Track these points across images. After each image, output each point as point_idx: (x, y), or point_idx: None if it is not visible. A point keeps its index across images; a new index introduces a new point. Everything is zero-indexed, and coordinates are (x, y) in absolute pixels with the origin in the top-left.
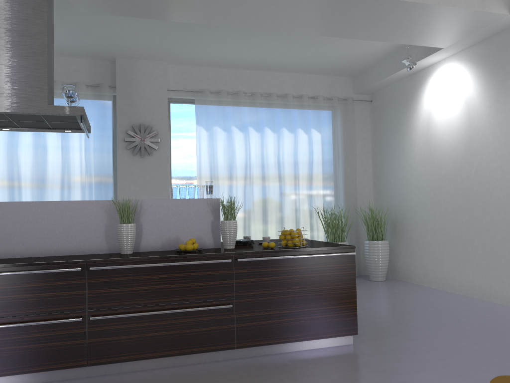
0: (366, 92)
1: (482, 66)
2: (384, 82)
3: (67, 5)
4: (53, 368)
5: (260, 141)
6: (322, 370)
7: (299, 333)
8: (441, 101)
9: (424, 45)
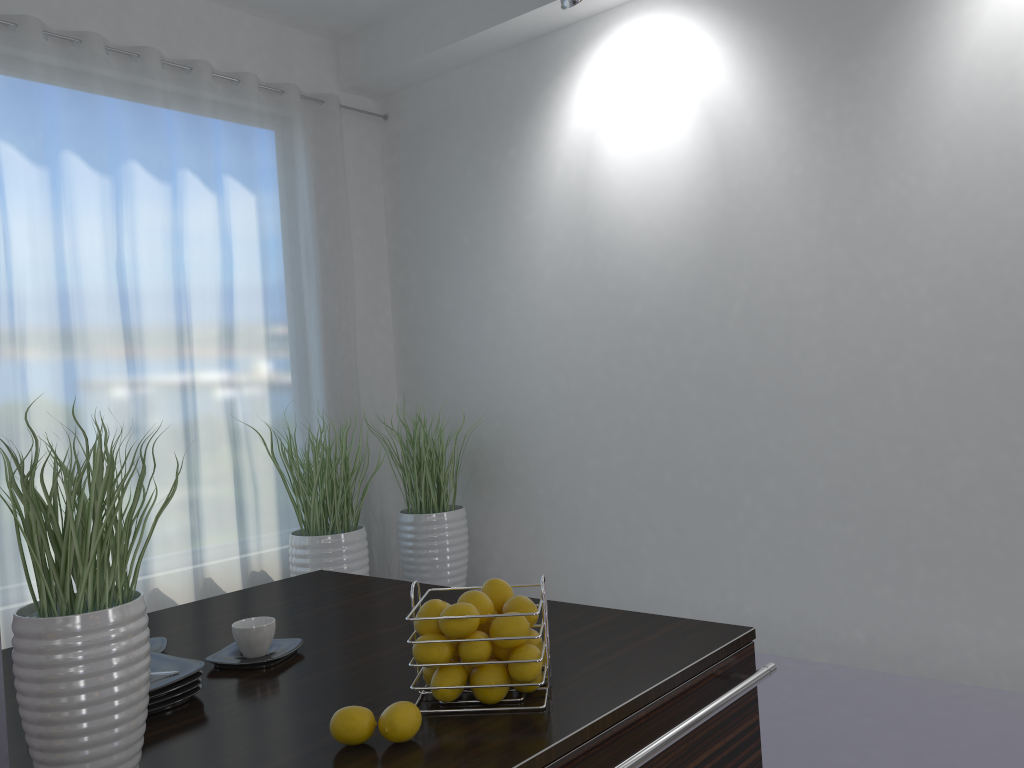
0: (376, 88)
1: (765, 20)
2: (441, 58)
3: None
4: None
5: (50, 198)
6: None
7: None
8: (627, 117)
9: None
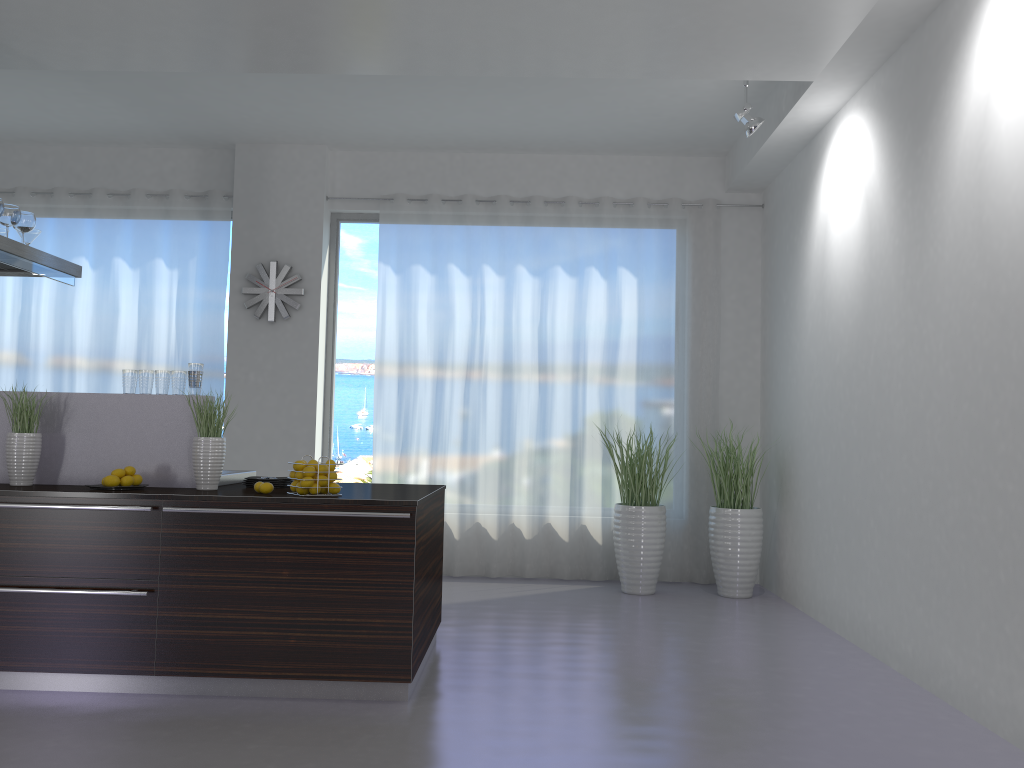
0: (748, 187)
1: (888, 116)
2: (762, 164)
3: (28, 61)
4: None
5: (504, 293)
6: (251, 735)
7: (283, 663)
8: (839, 200)
9: (757, 79)
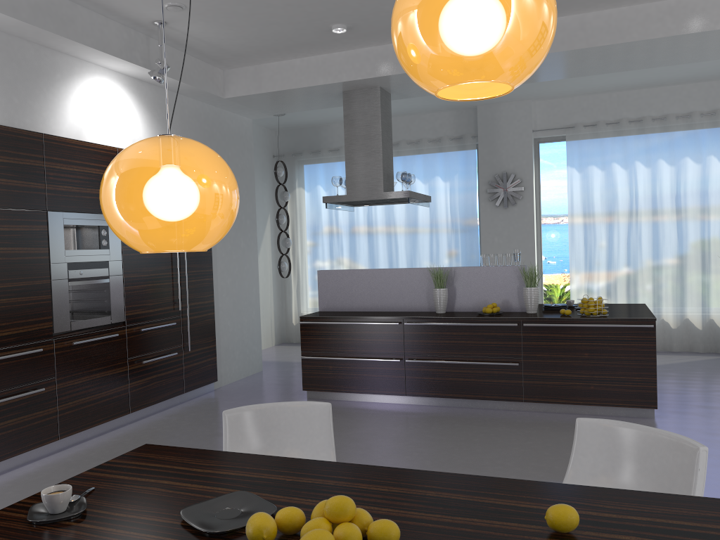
0: None
1: None
2: None
3: (404, 96)
4: (383, 393)
5: (650, 178)
6: None
7: (588, 397)
8: None
9: None
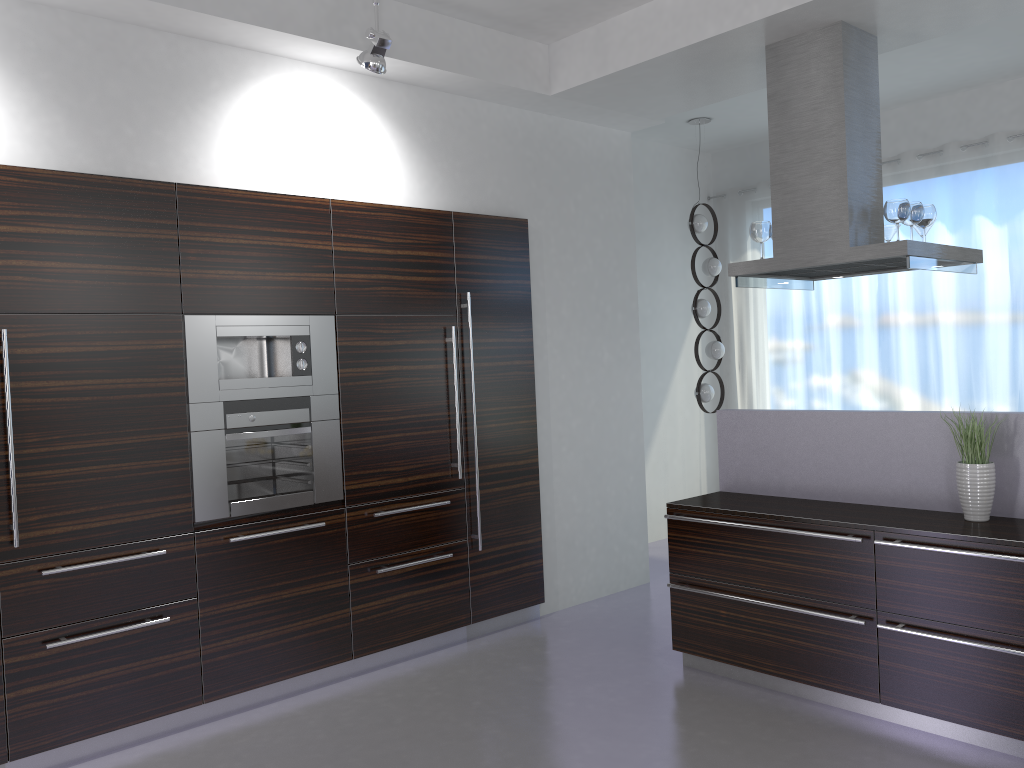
0: None
1: None
2: None
3: (911, 37)
4: (830, 687)
5: None
6: None
7: None
8: None
9: None
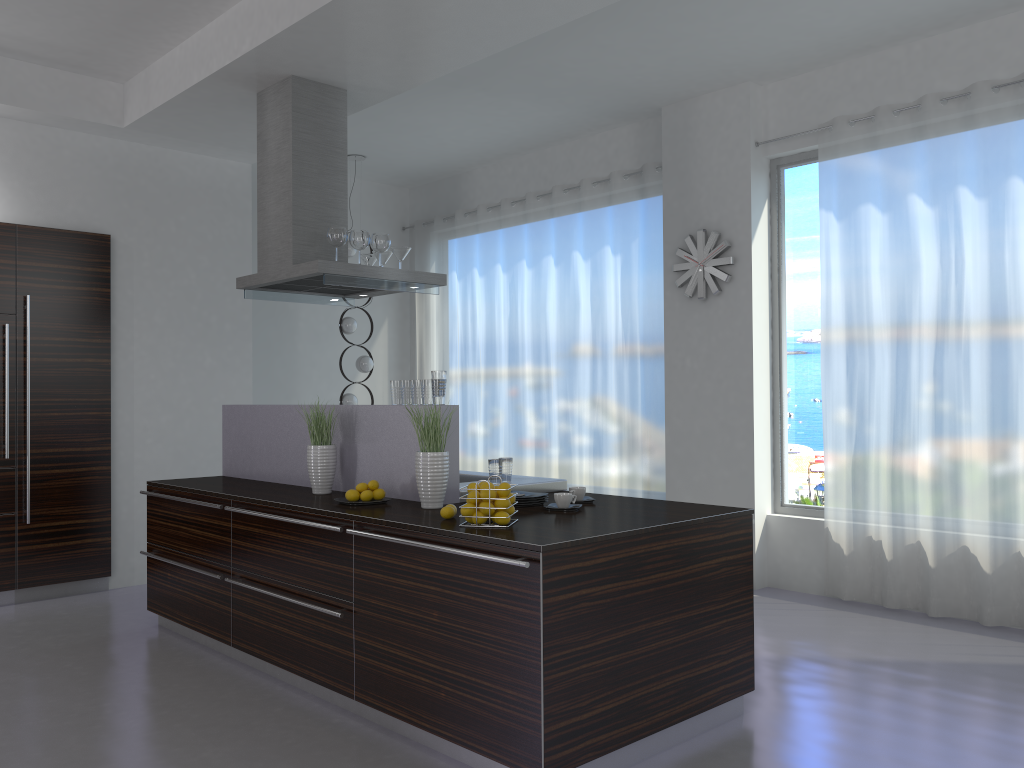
0: None
1: None
2: None
3: (379, 91)
4: (212, 635)
5: (987, 222)
6: None
7: (437, 717)
8: None
9: None
